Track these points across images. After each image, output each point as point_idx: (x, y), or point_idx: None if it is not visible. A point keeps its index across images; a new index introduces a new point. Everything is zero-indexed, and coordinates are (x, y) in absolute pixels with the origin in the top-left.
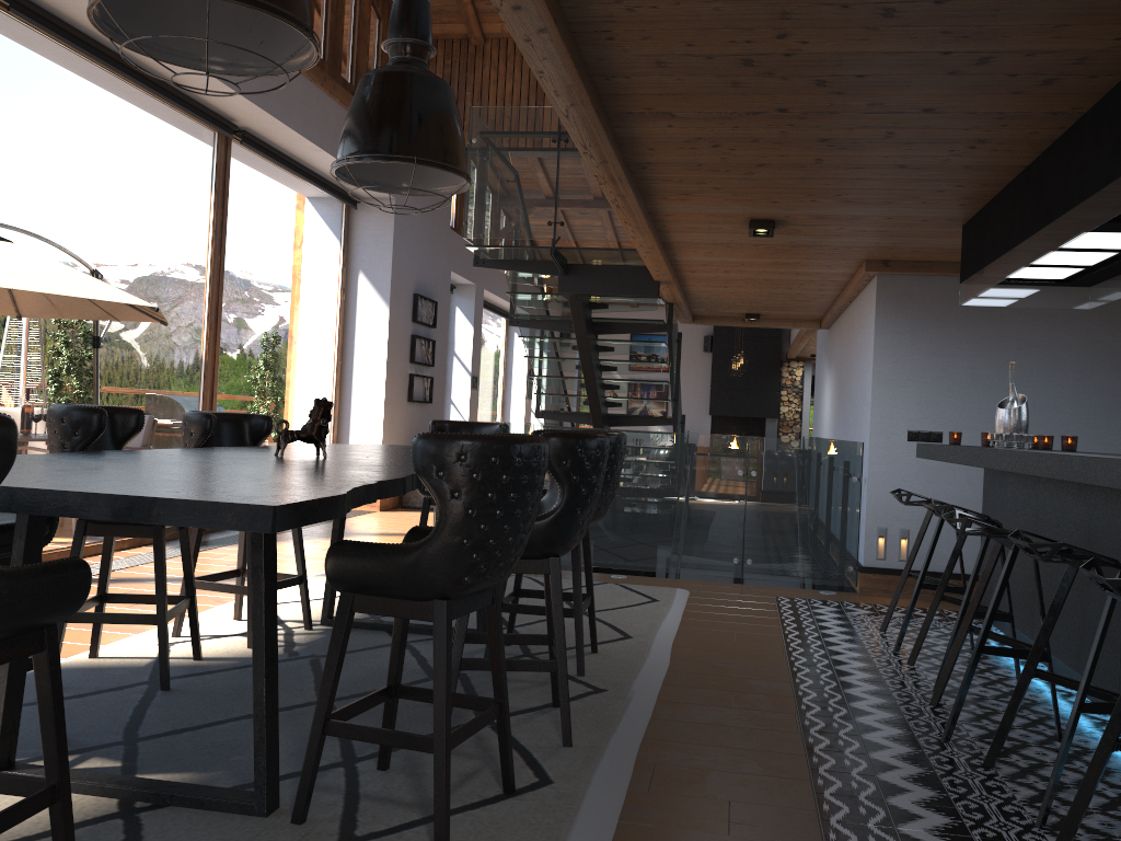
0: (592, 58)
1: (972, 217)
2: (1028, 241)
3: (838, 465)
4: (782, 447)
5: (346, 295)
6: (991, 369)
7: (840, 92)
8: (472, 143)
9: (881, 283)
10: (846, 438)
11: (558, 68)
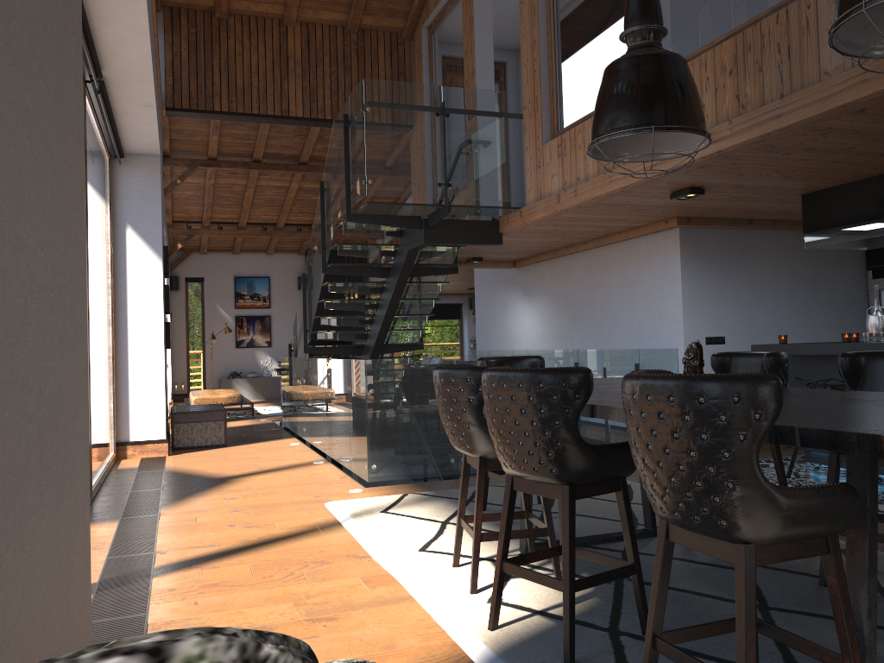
0: None
1: (824, 189)
2: None
3: (663, 367)
4: (628, 357)
5: (113, 248)
6: (747, 291)
7: None
8: (367, 112)
9: (682, 233)
10: (605, 347)
11: None
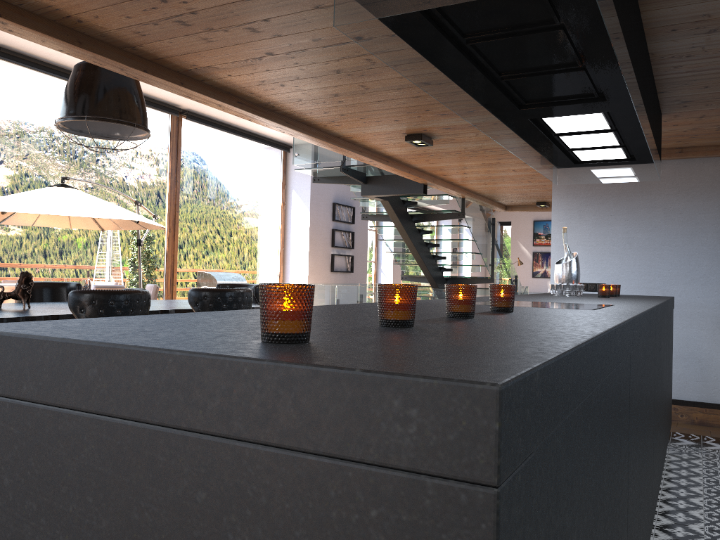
0: (98, 36)
1: None
2: (508, 130)
3: None
4: None
5: (285, 206)
6: (643, 233)
7: (278, 34)
8: None
9: None
10: None
11: (63, 46)
